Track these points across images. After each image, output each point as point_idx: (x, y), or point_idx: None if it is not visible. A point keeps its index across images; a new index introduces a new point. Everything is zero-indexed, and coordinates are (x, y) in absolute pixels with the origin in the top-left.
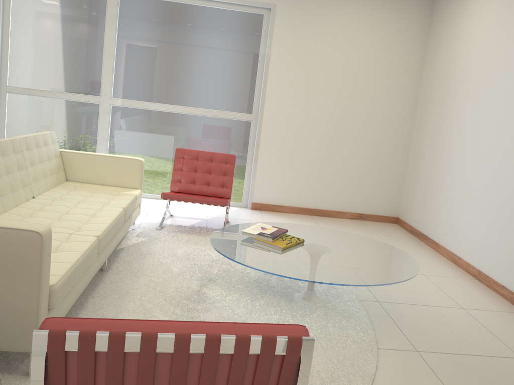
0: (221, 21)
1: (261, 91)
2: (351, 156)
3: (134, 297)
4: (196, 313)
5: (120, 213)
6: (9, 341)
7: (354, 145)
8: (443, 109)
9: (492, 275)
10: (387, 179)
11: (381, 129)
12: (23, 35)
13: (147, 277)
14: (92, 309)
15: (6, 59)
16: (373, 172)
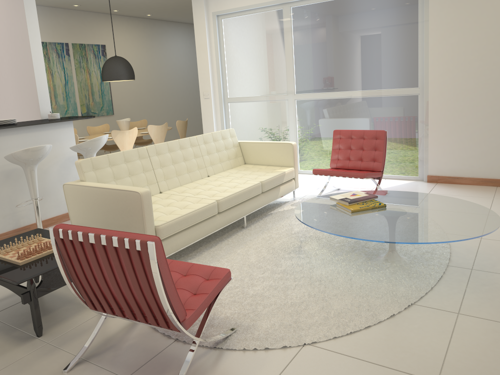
0: (376, 4)
1: (423, 63)
2: None
3: (248, 245)
4: (279, 259)
5: (253, 185)
6: None
7: None
8: None
9: None
10: None
11: None
12: (233, 58)
13: (269, 233)
14: (215, 250)
15: (225, 78)
16: None
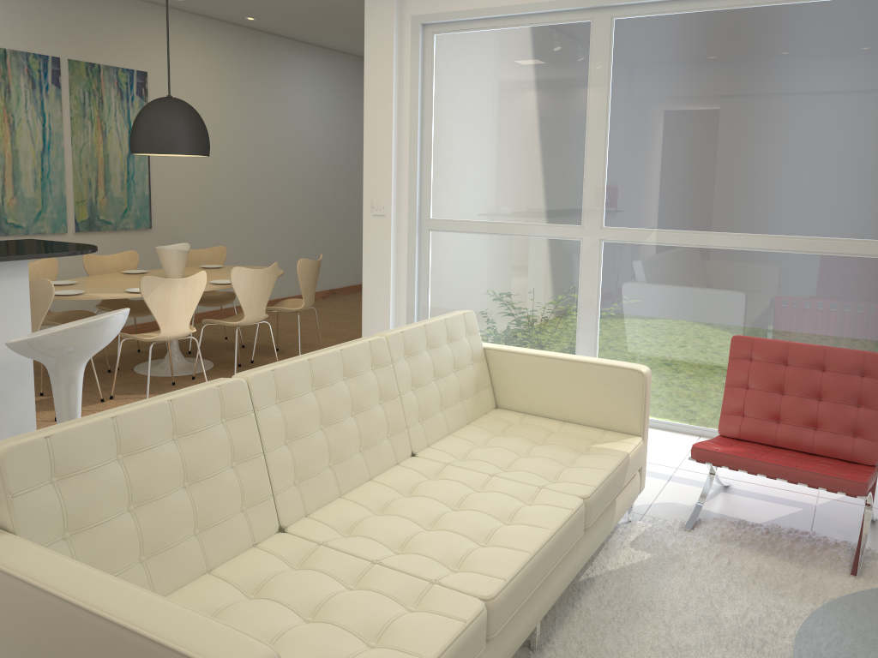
0: (845, 28)
1: None
2: None
3: None
4: None
5: (569, 515)
6: None
7: None
8: None
9: None
10: None
11: None
12: (453, 128)
13: None
14: None
15: (428, 173)
16: None
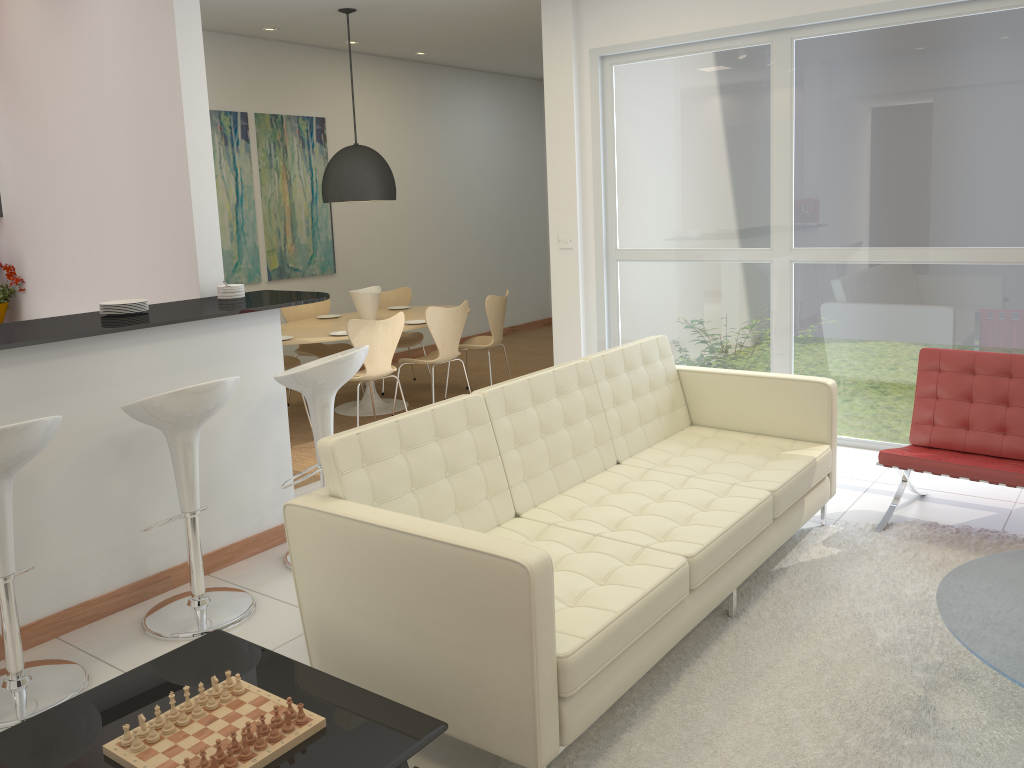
0: None
1: None
2: None
3: (770, 686)
4: (892, 756)
5: (758, 503)
6: (500, 740)
7: None
8: None
9: None
10: None
11: None
12: (635, 158)
13: (812, 644)
14: (681, 697)
15: (613, 204)
16: None
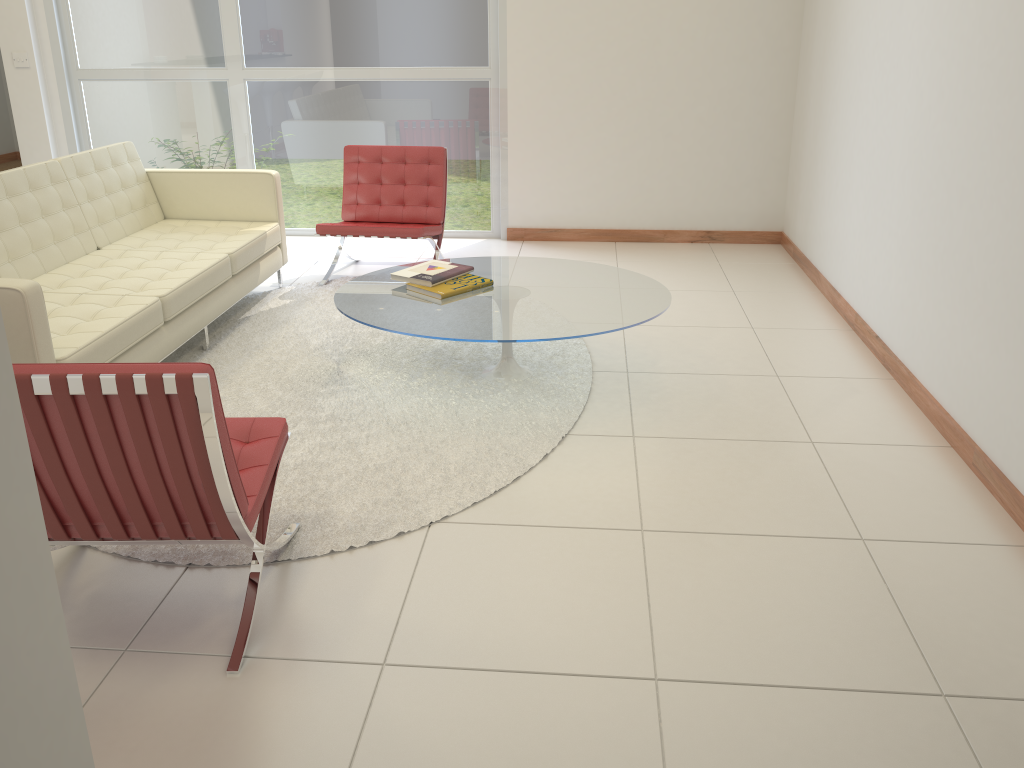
0: None
1: (498, 21)
2: (680, 125)
3: (233, 381)
4: (312, 398)
5: (217, 261)
6: None
7: (685, 102)
8: (830, 12)
9: (869, 321)
10: (756, 161)
11: (735, 66)
12: None
13: (265, 355)
14: None
15: (69, 23)
16: (727, 151)
